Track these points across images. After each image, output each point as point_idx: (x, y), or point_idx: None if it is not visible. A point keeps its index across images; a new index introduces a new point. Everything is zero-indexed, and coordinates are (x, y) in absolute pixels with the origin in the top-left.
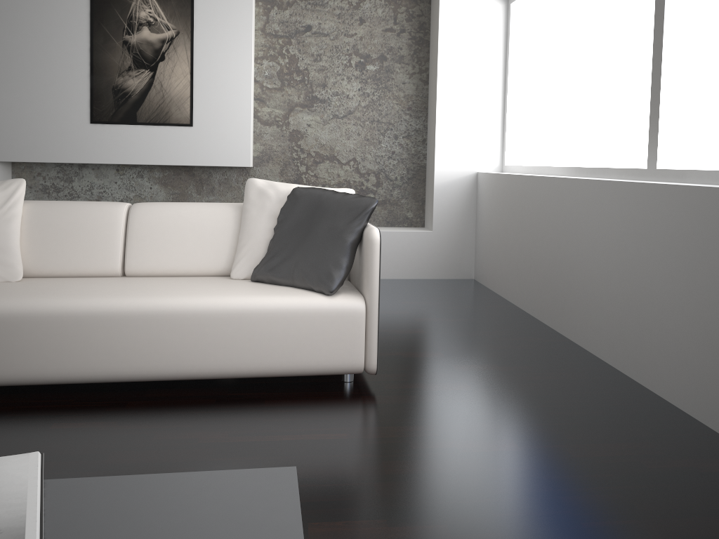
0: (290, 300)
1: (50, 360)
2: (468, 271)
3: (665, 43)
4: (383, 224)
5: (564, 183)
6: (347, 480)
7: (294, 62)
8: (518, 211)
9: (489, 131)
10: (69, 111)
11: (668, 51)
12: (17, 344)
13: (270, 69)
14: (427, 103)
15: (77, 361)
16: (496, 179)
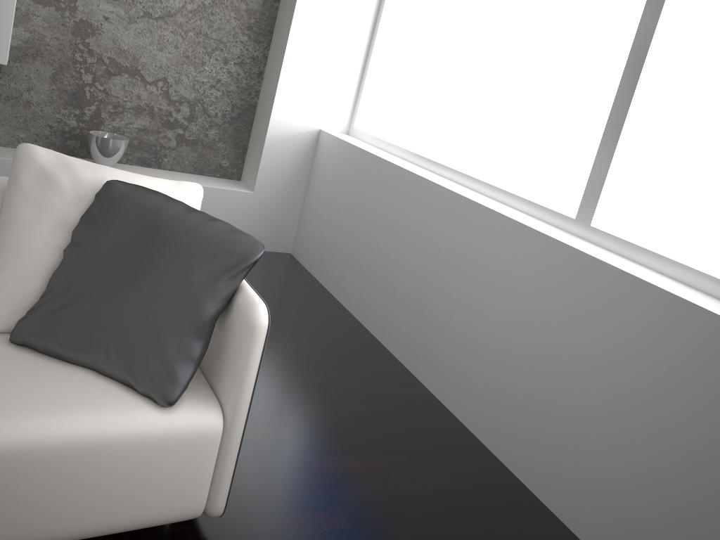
0: (95, 422)
1: None
2: (286, 244)
3: (643, 75)
4: (188, 170)
5: (460, 202)
6: None
7: None
8: (377, 204)
9: (344, 82)
10: None
11: (642, 86)
12: None
13: None
14: (274, 26)
15: None
16: (348, 150)
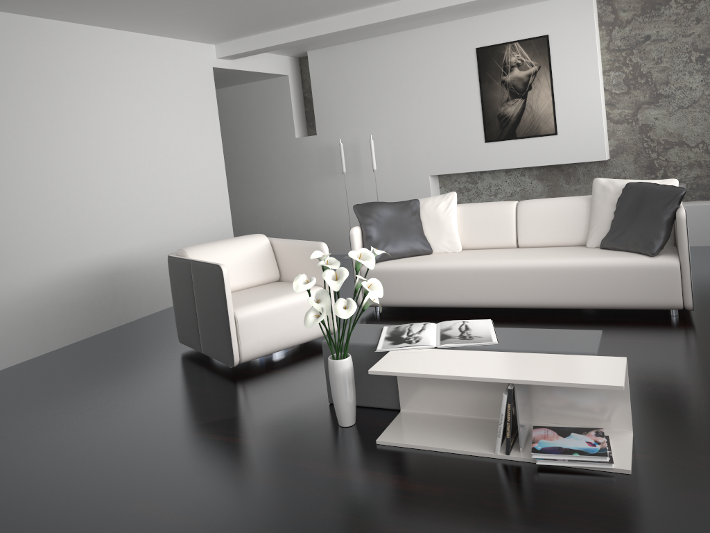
0: (623, 259)
1: (483, 294)
2: None
3: None
4: None
5: None
6: (653, 360)
7: (637, 68)
8: None
9: None
10: (470, 136)
11: None
12: (465, 285)
13: (616, 78)
14: None
15: (497, 295)
16: None
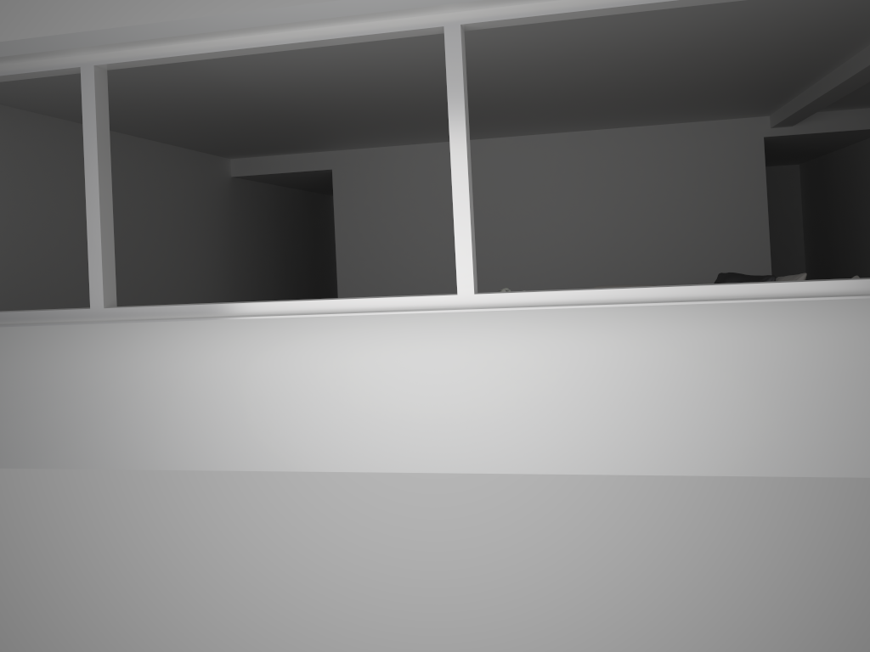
0: None
1: None
2: None
3: None
4: None
5: None
6: None
7: None
8: None
9: None
10: None
11: None
12: None
13: None
14: None
15: None
16: None
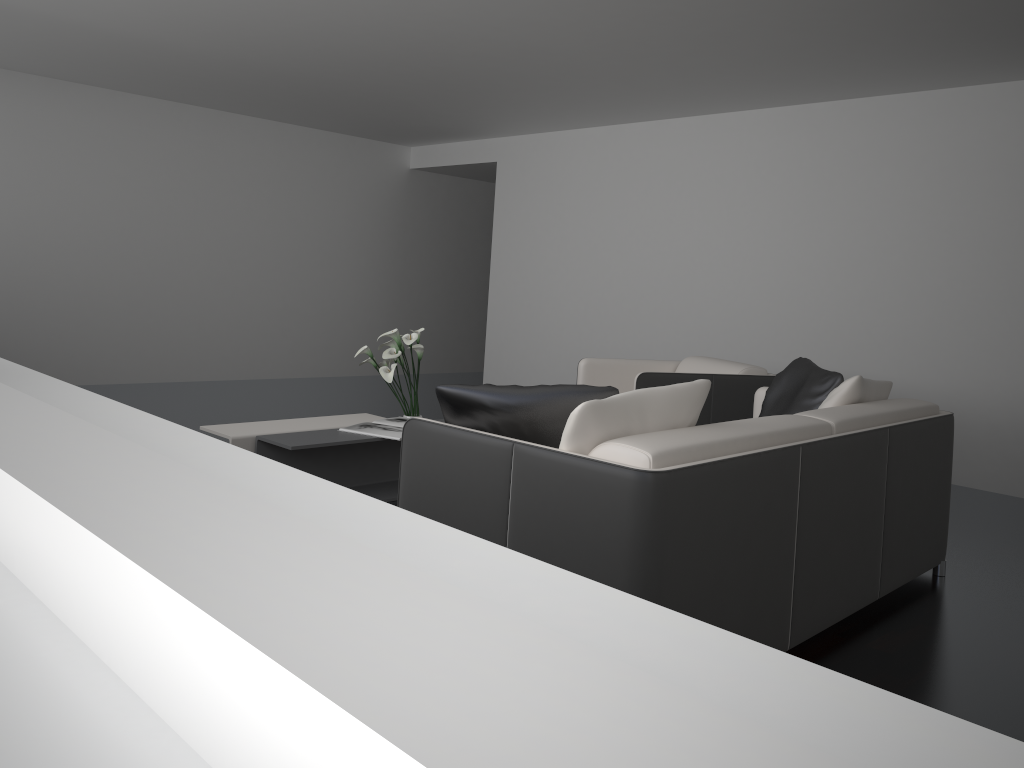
0: None
1: None
2: None
3: None
4: None
5: None
6: None
7: None
8: None
9: None
10: None
11: None
12: None
13: None
14: None
15: None
16: None
